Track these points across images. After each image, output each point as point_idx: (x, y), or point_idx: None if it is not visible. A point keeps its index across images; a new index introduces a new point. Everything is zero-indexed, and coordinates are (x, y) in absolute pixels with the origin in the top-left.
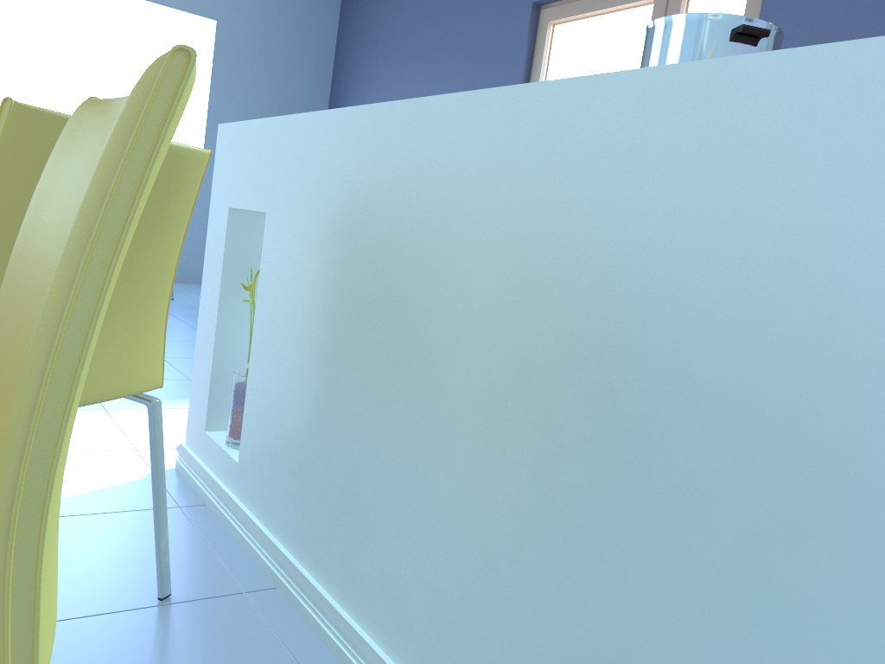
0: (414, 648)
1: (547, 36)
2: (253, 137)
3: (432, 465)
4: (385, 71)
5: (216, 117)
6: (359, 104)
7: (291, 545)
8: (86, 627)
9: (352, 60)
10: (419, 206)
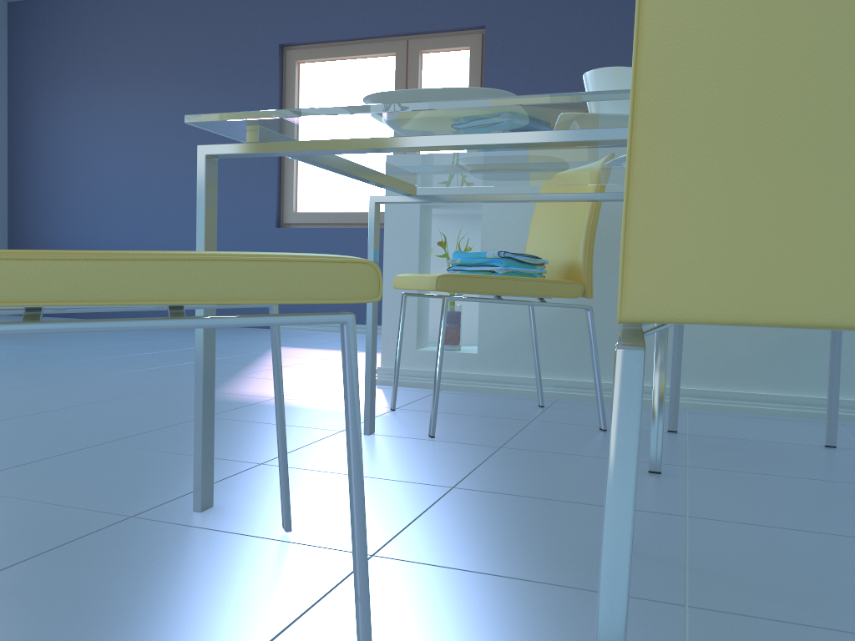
0: (690, 374)
1: (296, 72)
2: None
3: None
4: (95, 90)
5: None
6: (60, 120)
7: (562, 375)
8: (550, 415)
9: (39, 76)
10: None
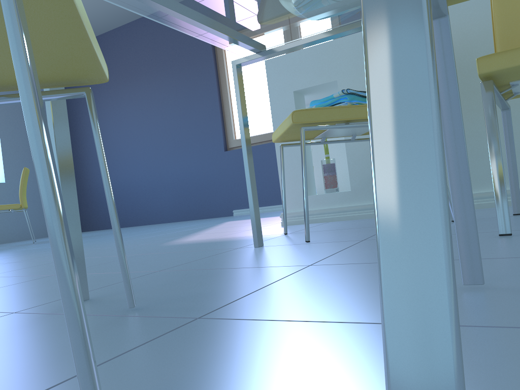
0: None
1: (223, 52)
2: (309, 55)
3: (512, 113)
4: (111, 90)
5: (5, 134)
6: None
7: None
8: None
9: None
10: (468, 37)
